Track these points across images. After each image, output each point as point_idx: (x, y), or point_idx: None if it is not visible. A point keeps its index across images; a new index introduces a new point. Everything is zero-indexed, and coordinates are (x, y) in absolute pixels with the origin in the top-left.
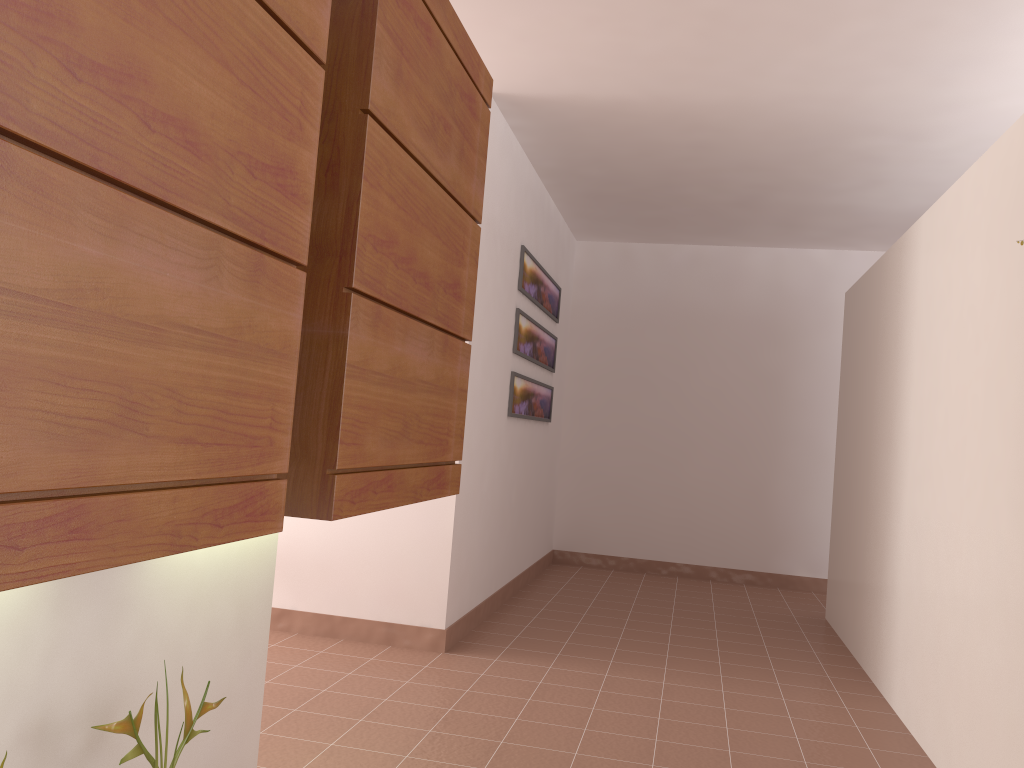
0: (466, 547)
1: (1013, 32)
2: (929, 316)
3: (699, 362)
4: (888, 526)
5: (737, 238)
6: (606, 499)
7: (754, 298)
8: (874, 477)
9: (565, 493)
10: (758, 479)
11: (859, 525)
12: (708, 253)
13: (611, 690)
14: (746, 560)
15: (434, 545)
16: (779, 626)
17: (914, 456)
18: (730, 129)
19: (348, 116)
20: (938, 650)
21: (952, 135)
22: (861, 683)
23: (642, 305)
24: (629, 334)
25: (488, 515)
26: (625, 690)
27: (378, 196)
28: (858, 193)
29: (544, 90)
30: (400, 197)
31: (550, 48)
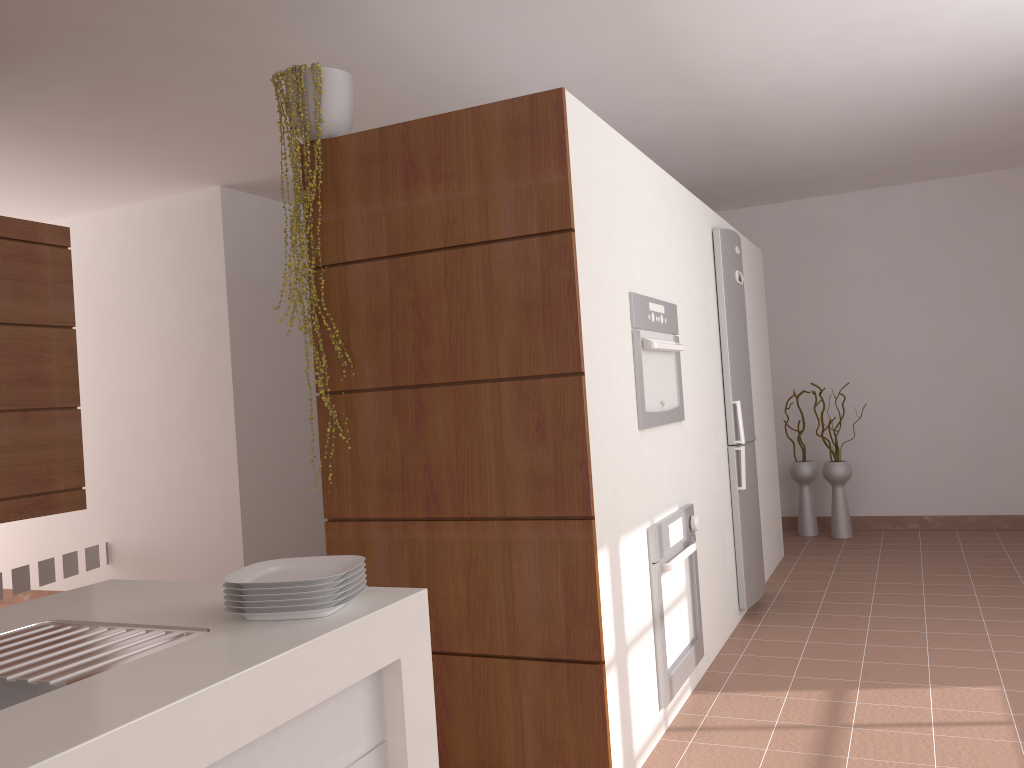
0: (272, 533)
1: (487, 89)
2: None
3: None
4: None
5: None
6: None
7: None
8: None
9: None
10: None
11: None
12: None
13: None
14: None
15: (231, 535)
16: None
17: None
18: None
19: None
20: None
21: None
22: None
23: None
24: None
25: (313, 504)
26: None
27: None
28: None
29: (252, 177)
30: None
31: (212, 158)
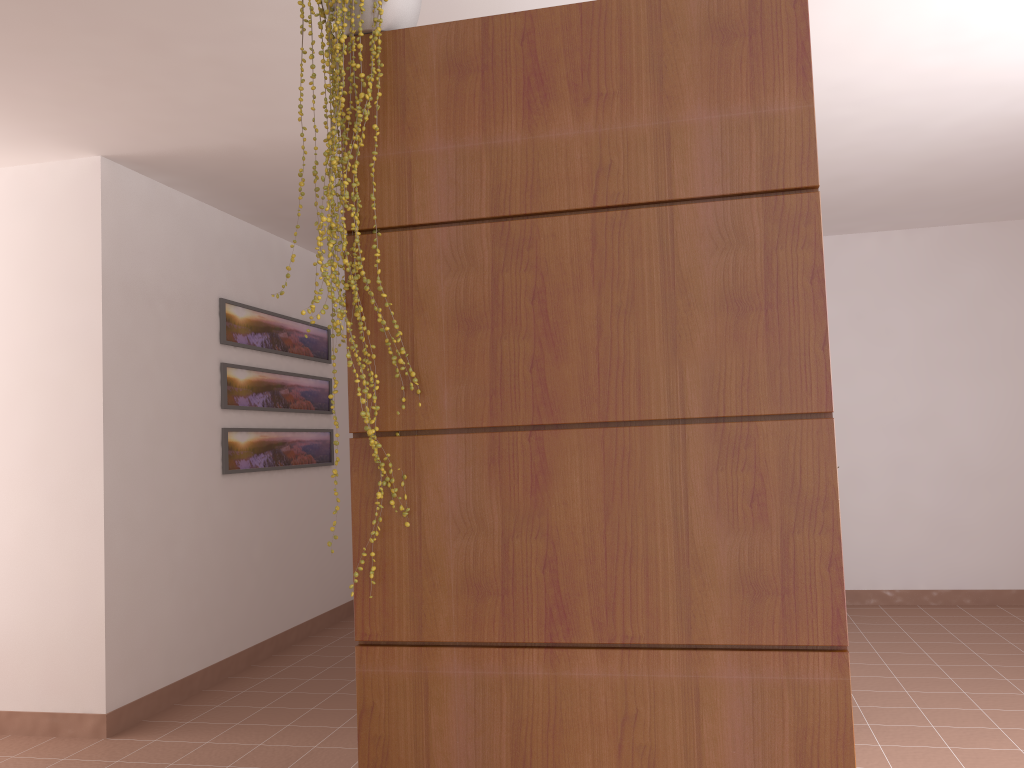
0: (144, 622)
1: None
2: None
3: None
4: None
5: None
6: None
7: None
8: None
9: None
10: None
11: None
12: None
13: (242, 764)
14: None
15: (89, 627)
16: None
17: None
18: None
19: None
20: None
21: None
22: None
23: None
24: None
25: (195, 581)
26: (258, 762)
27: None
28: None
29: (150, 147)
30: None
31: (103, 110)
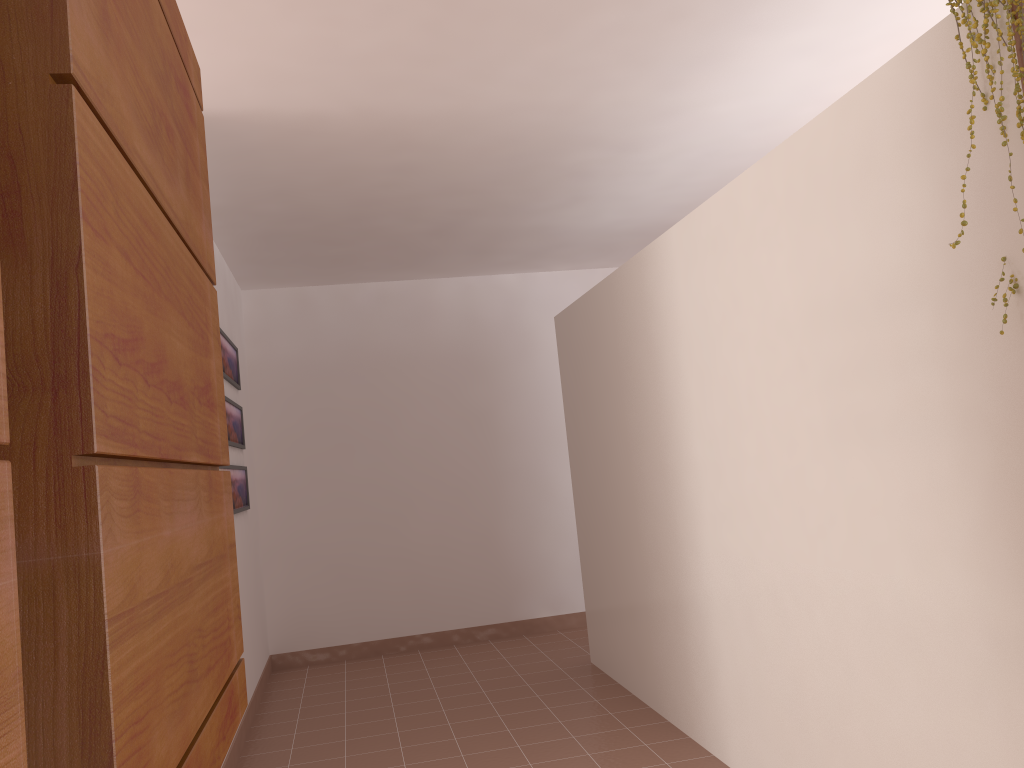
0: None
1: (754, 26)
2: (706, 336)
3: (403, 409)
4: (681, 565)
5: (425, 270)
6: (324, 582)
7: (450, 332)
8: (645, 512)
9: (275, 585)
10: (485, 524)
11: (629, 563)
12: (394, 289)
13: None
14: (487, 614)
15: None
16: (557, 688)
17: (712, 489)
18: (441, 147)
19: (25, 89)
20: (803, 707)
21: (664, 144)
22: (681, 742)
23: (330, 355)
24: (321, 389)
25: None
26: None
27: (108, 254)
28: (558, 212)
29: (217, 104)
30: (135, 253)
31: (231, 45)
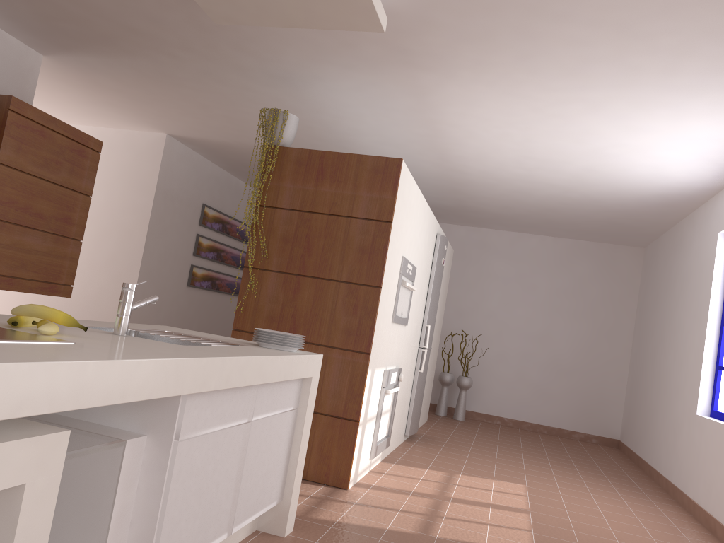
0: None
1: (345, 133)
2: None
3: None
4: None
5: None
6: None
7: None
8: None
9: None
10: None
11: None
12: None
13: None
14: None
15: None
16: None
17: None
18: None
19: None
20: None
21: None
22: None
23: None
24: None
25: None
26: None
27: (4, 188)
28: None
29: (189, 135)
30: (20, 188)
31: (175, 120)
